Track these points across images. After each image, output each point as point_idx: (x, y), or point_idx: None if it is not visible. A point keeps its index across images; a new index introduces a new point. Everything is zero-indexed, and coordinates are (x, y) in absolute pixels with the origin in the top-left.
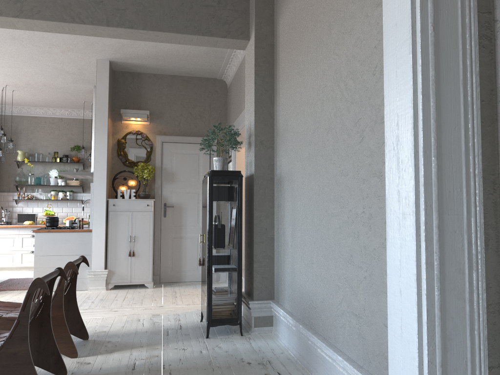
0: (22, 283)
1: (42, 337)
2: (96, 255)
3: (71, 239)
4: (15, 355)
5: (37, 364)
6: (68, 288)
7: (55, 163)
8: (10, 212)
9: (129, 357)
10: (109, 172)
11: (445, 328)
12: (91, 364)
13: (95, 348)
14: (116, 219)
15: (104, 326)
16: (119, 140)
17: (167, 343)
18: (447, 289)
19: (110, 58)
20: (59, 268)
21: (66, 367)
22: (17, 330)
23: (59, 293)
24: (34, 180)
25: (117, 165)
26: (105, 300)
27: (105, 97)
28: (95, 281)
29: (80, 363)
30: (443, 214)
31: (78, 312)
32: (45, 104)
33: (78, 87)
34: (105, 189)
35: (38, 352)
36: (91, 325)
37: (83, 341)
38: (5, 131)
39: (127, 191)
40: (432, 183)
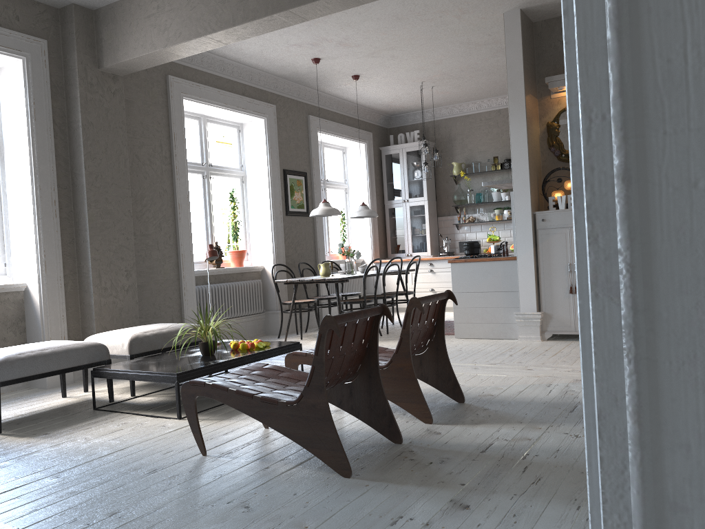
0: (453, 327)
1: (372, 390)
2: (525, 291)
3: (492, 270)
4: (314, 407)
5: (370, 423)
6: (435, 333)
7: (496, 172)
8: (452, 240)
9: (491, 434)
10: (537, 173)
11: (659, 473)
12: (440, 435)
13: (461, 416)
14: (548, 241)
15: (497, 388)
16: (549, 124)
17: (559, 423)
18: (668, 360)
19: (520, 6)
20: (382, 305)
21: (410, 434)
22: (313, 377)
23: (405, 338)
24: (473, 197)
25: (550, 161)
26: (528, 354)
27: (519, 65)
28: (526, 327)
29: (429, 431)
30: (645, 135)
31: (449, 365)
32: (476, 96)
33: (501, 61)
34: (528, 198)
35: (370, 409)
36: (482, 385)
37: (456, 404)
38: (438, 140)
39: (562, 198)
40: (608, 48)
